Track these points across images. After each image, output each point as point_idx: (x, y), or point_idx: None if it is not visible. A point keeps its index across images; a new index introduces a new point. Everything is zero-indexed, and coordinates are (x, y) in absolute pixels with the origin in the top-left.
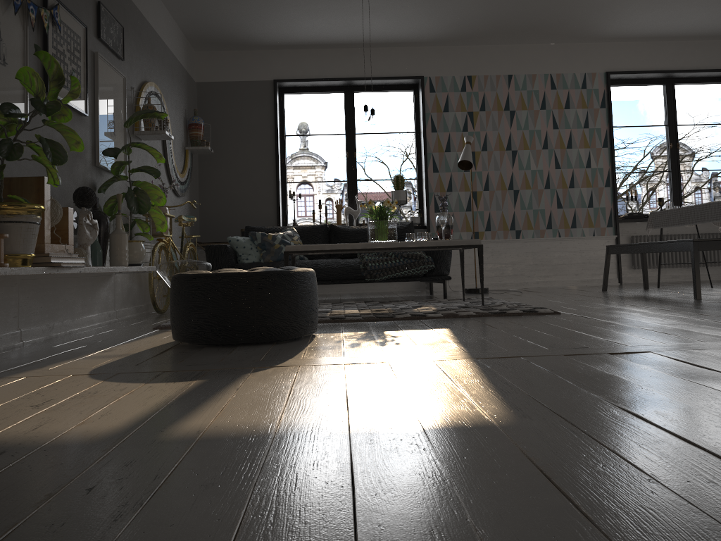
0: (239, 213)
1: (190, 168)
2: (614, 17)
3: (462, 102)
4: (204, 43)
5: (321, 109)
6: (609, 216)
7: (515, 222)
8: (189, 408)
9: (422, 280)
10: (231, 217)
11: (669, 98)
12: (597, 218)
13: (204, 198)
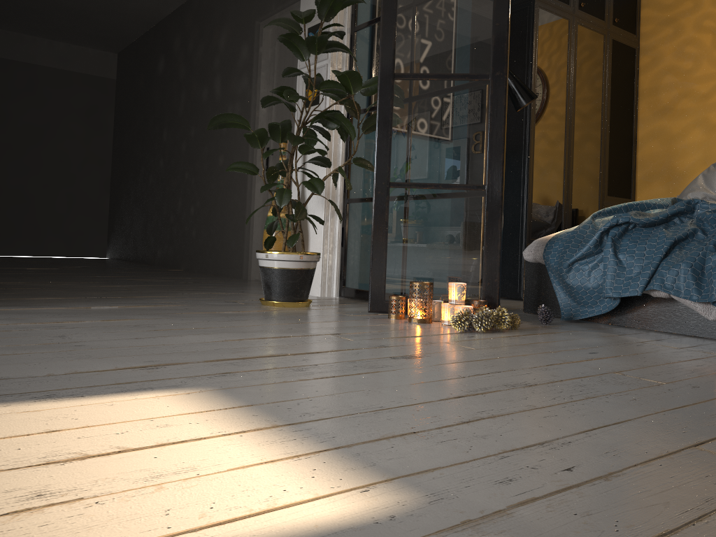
0: None
1: None
2: None
3: None
4: None
5: None
6: None
7: None
8: None
9: None
10: None
11: None
12: None
13: None
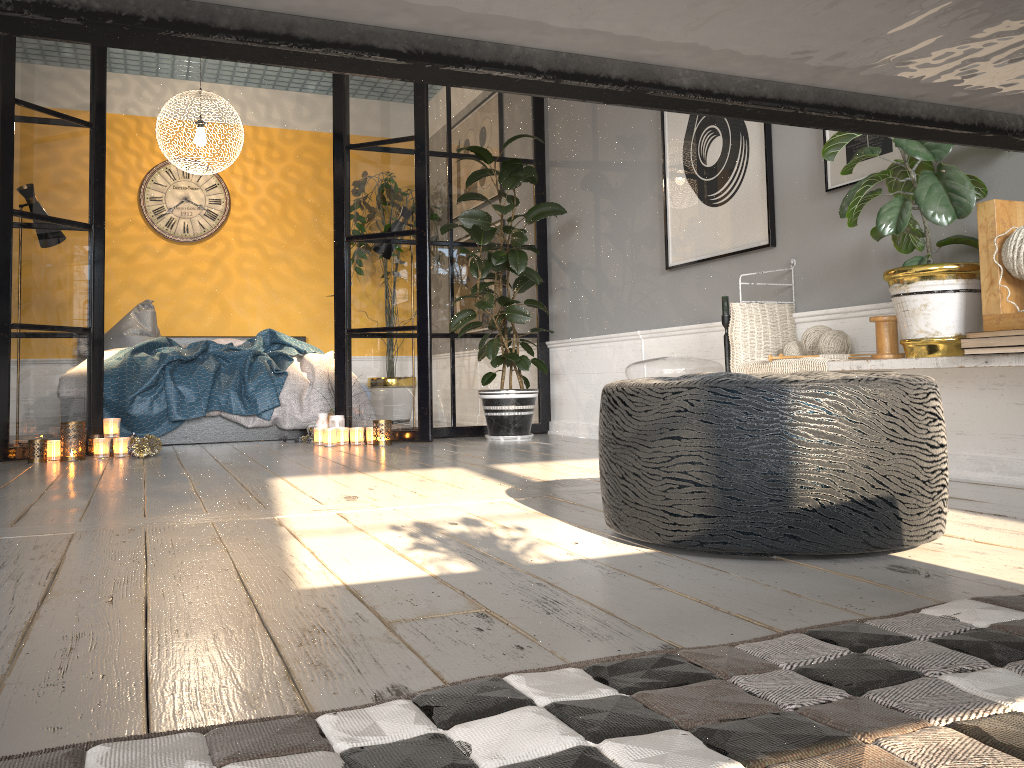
0: None
1: None
2: None
3: None
4: None
5: None
6: None
7: None
8: (483, 472)
9: None
10: None
11: None
12: None
13: None
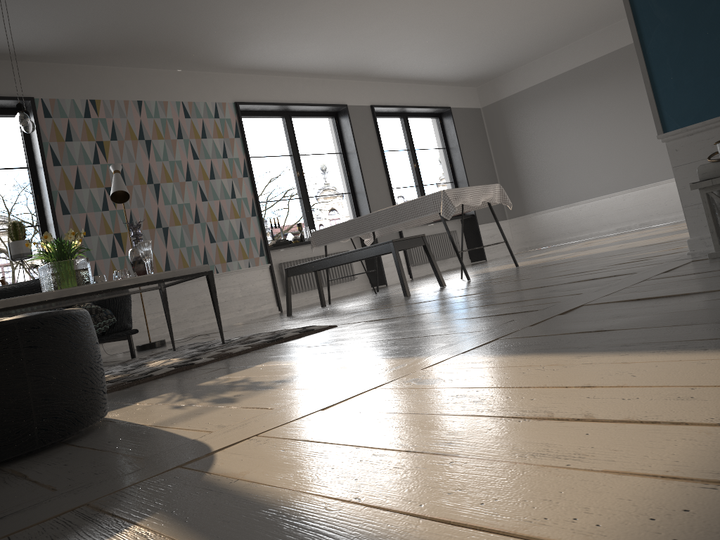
0: None
1: None
2: (245, 45)
3: (88, 130)
4: None
5: None
6: (260, 245)
7: (169, 264)
8: None
9: (101, 340)
10: None
11: (289, 129)
12: (250, 249)
13: None
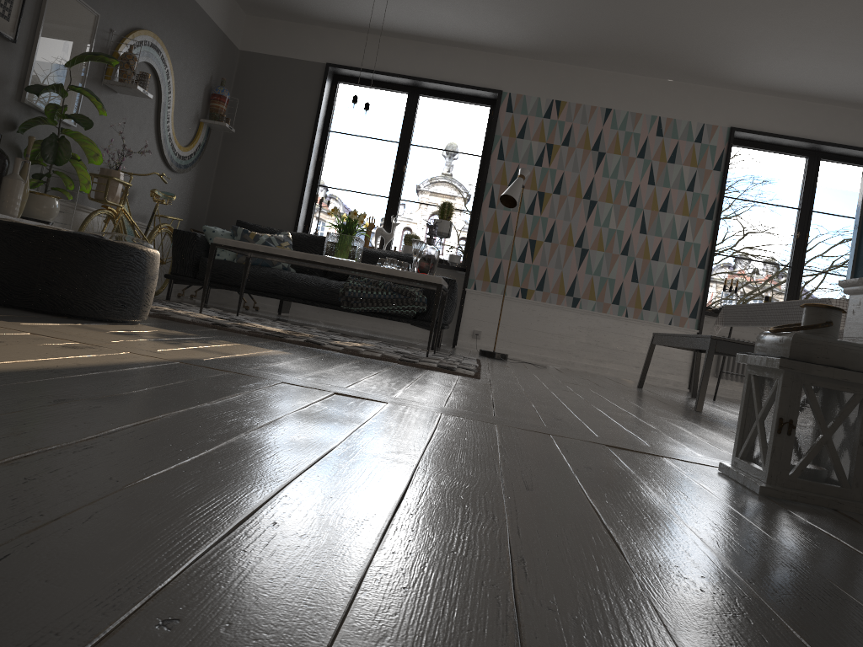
0: (254, 208)
1: (202, 143)
2: (741, 58)
3: (542, 130)
4: (254, 6)
5: (477, 131)
6: (695, 305)
7: (574, 288)
8: None
9: (408, 322)
10: (244, 211)
11: (809, 175)
12: (679, 304)
13: (219, 183)
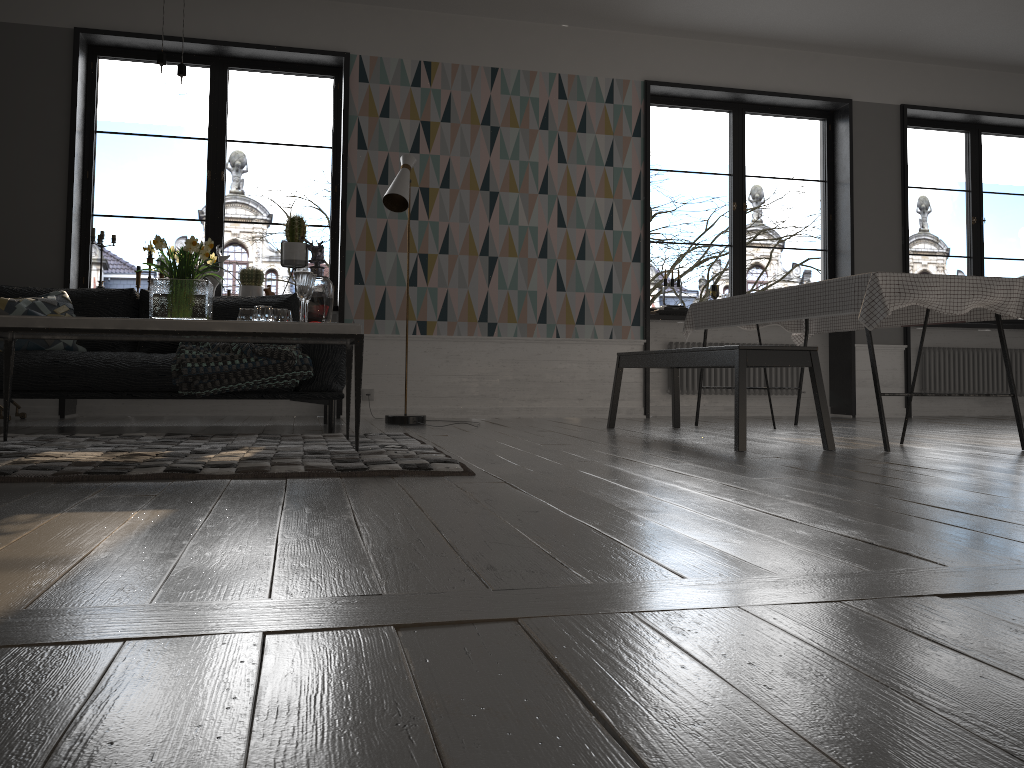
0: None
1: None
2: None
3: (413, 104)
4: None
5: (268, 134)
6: (636, 309)
7: (488, 310)
8: None
9: (289, 397)
10: None
11: (736, 133)
12: (618, 311)
13: None
